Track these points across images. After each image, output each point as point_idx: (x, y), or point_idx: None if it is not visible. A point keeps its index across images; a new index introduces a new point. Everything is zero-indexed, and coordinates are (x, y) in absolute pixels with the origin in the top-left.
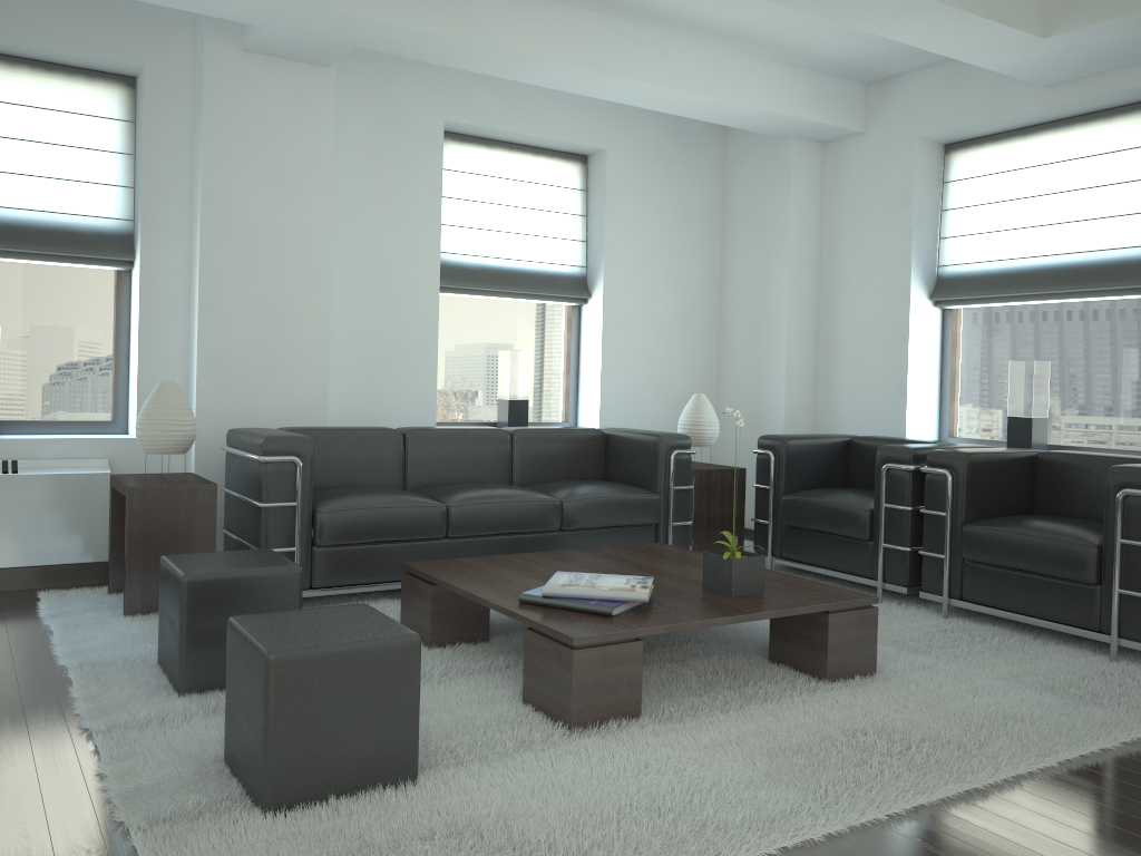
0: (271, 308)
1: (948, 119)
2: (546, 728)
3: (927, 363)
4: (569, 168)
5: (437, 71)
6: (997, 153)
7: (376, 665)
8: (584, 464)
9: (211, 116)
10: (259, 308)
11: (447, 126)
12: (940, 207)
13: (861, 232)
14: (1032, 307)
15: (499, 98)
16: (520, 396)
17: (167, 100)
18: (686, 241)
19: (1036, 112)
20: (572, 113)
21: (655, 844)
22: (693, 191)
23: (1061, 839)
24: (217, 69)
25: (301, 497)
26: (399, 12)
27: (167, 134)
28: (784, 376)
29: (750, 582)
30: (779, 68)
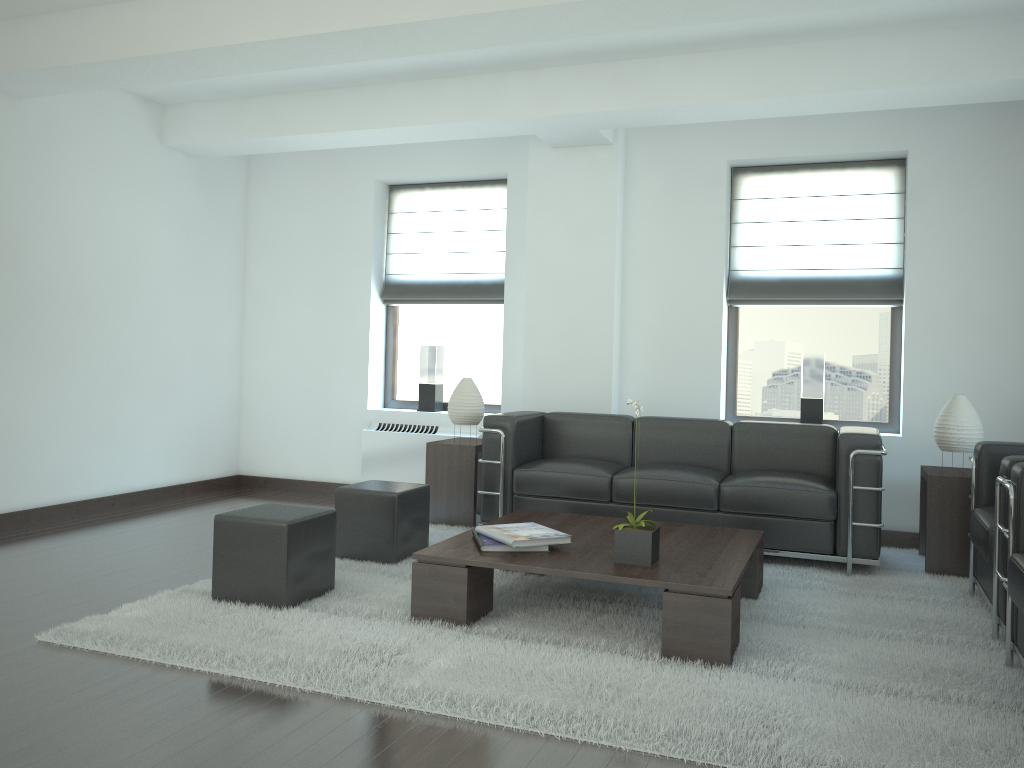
0: (570, 326)
1: None
2: (400, 612)
3: None
4: (883, 174)
5: (720, 121)
6: None
7: (262, 534)
8: (808, 459)
9: (532, 198)
10: (562, 326)
11: (740, 163)
12: None
13: None
14: None
15: (781, 129)
16: (814, 395)
17: (520, 191)
18: None
19: None
20: (863, 124)
21: (268, 661)
22: None
23: (454, 763)
24: (536, 165)
25: (502, 458)
26: (589, 102)
27: (520, 213)
28: None
29: (634, 553)
30: None
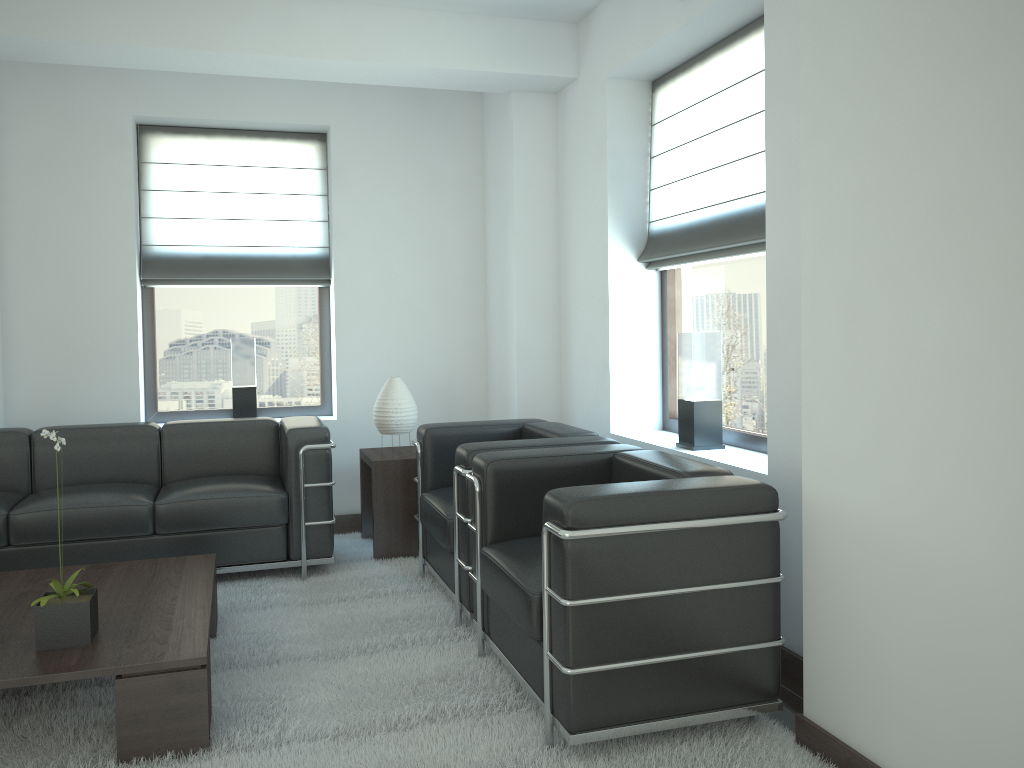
0: None
1: (624, 53)
2: None
3: (640, 335)
4: (305, 148)
5: (121, 68)
6: (685, 85)
7: None
8: (251, 457)
9: None
10: None
11: (148, 120)
12: (650, 154)
13: (579, 189)
14: (723, 265)
15: (196, 87)
16: (246, 383)
17: None
18: (438, 212)
19: (682, 32)
20: (284, 92)
21: None
22: (443, 158)
23: None
24: None
25: None
26: None
27: None
28: (516, 352)
29: (67, 633)
30: (447, 19)
